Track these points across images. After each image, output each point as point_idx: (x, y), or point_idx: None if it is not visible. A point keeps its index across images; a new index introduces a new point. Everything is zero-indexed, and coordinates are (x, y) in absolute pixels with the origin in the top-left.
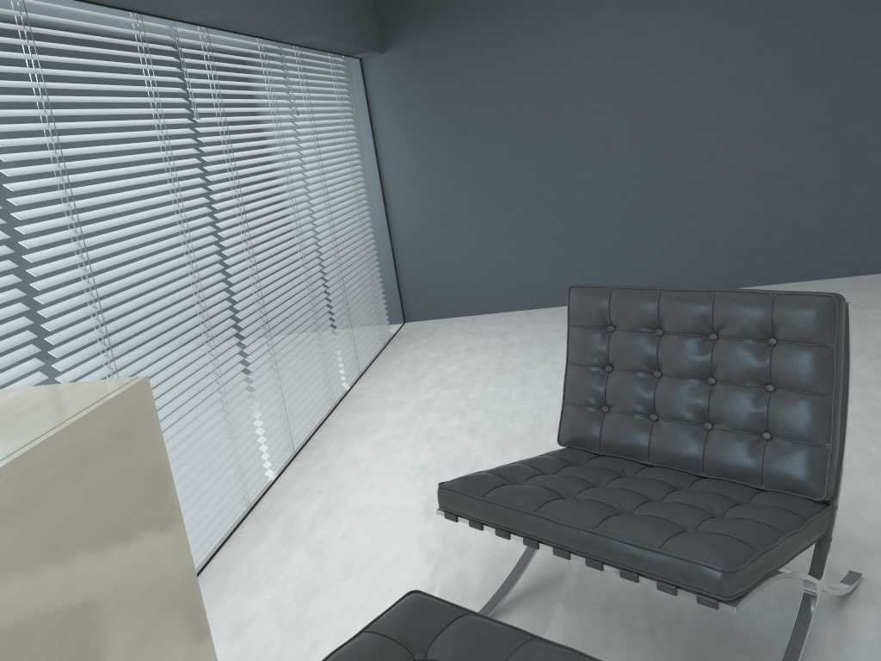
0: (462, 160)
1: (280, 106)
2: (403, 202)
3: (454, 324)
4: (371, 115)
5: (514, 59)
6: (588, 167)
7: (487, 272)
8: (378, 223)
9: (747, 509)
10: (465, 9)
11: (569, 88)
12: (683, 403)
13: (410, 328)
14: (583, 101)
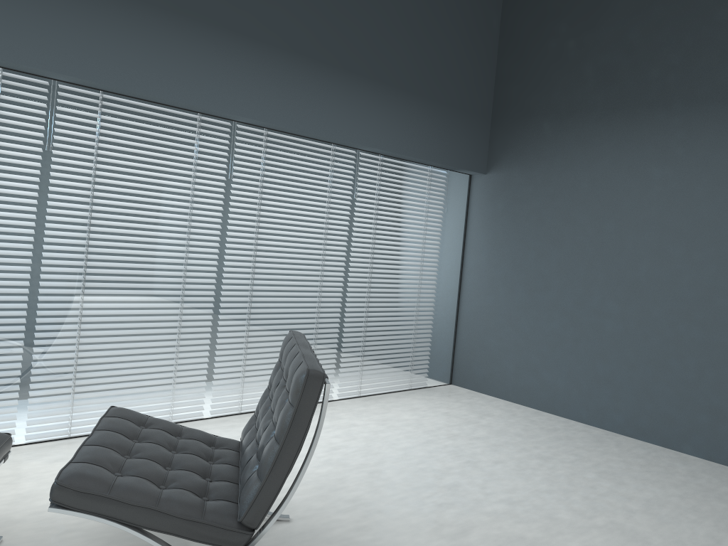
0: (520, 268)
1: (333, 188)
2: (472, 289)
3: (475, 397)
4: (467, 217)
5: (576, 196)
6: (617, 302)
7: (517, 365)
8: (443, 297)
9: (177, 491)
10: (549, 151)
11: (615, 229)
12: (261, 426)
13: (446, 388)
14: (625, 243)
